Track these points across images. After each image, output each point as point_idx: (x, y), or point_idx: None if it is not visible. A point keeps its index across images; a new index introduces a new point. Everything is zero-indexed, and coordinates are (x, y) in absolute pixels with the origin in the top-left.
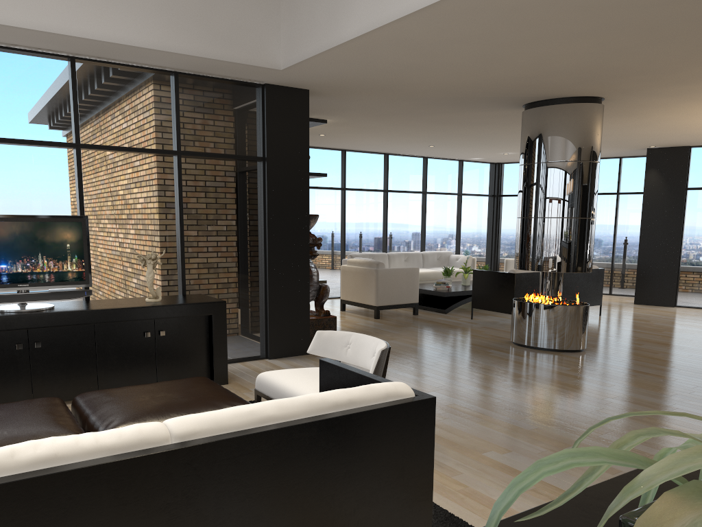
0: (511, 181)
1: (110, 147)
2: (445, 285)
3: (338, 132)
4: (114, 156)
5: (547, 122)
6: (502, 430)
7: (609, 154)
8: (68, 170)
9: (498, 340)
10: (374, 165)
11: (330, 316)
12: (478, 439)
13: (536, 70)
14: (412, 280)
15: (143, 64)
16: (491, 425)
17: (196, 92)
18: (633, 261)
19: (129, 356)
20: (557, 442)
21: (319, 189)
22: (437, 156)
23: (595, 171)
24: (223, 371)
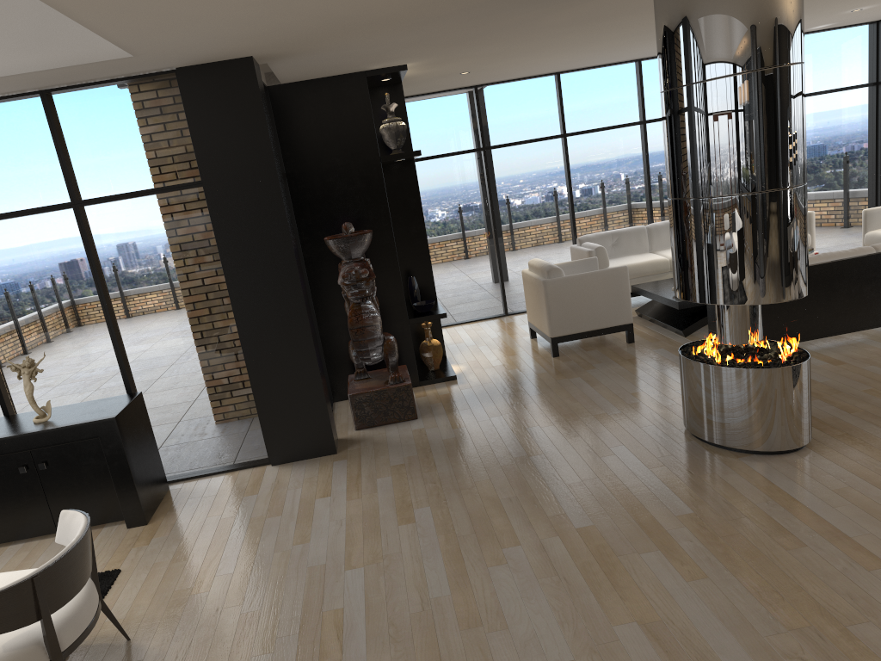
0: None
1: None
2: None
3: (474, 66)
4: None
5: (675, 1)
6: None
7: None
8: None
9: (672, 415)
10: (616, 84)
11: (400, 384)
12: None
13: None
14: (615, 288)
15: None
16: None
17: (83, 111)
18: None
19: (10, 497)
20: None
21: (521, 145)
22: None
23: (781, 88)
24: (136, 509)
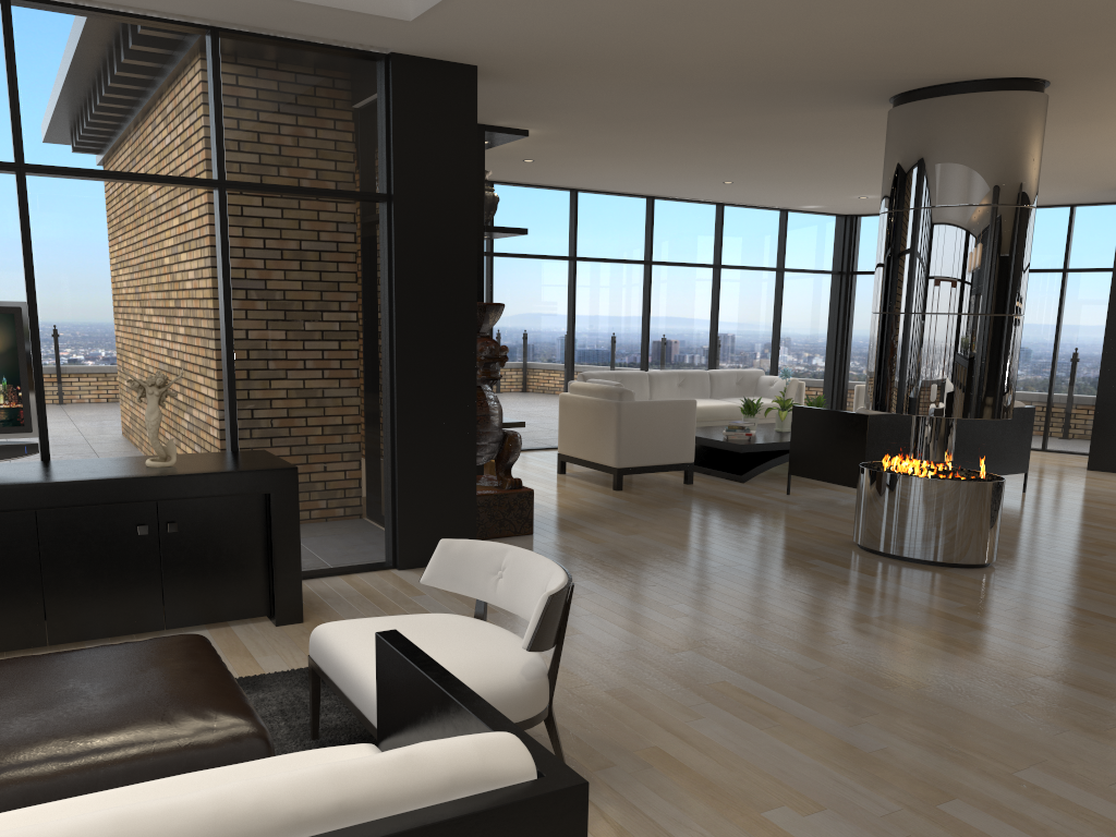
0: (872, 247)
1: (84, 172)
2: (745, 432)
3: (555, 154)
4: (94, 189)
5: (935, 129)
6: (812, 752)
7: (1051, 198)
8: (3, 215)
9: (830, 539)
10: (629, 216)
11: (521, 490)
12: (760, 773)
13: (913, 17)
14: (683, 422)
15: (148, 11)
16: (792, 738)
17: (256, 69)
18: (1087, 391)
19: (108, 570)
20: (925, 787)
21: (529, 259)
22: (741, 202)
23: (1026, 225)
24: (294, 599)
